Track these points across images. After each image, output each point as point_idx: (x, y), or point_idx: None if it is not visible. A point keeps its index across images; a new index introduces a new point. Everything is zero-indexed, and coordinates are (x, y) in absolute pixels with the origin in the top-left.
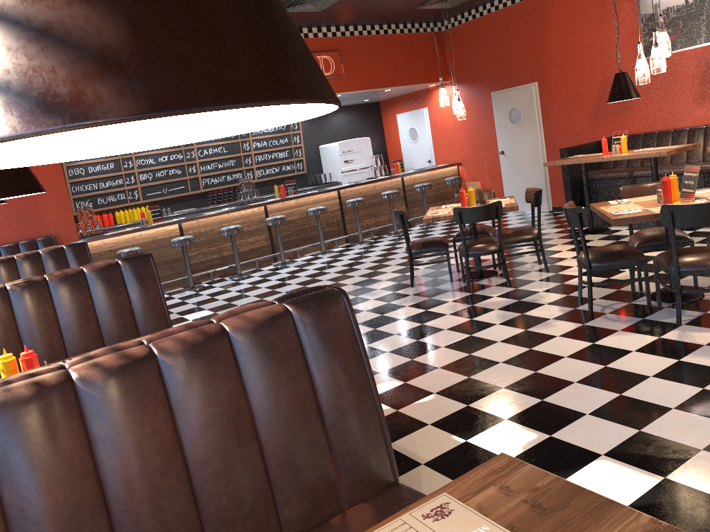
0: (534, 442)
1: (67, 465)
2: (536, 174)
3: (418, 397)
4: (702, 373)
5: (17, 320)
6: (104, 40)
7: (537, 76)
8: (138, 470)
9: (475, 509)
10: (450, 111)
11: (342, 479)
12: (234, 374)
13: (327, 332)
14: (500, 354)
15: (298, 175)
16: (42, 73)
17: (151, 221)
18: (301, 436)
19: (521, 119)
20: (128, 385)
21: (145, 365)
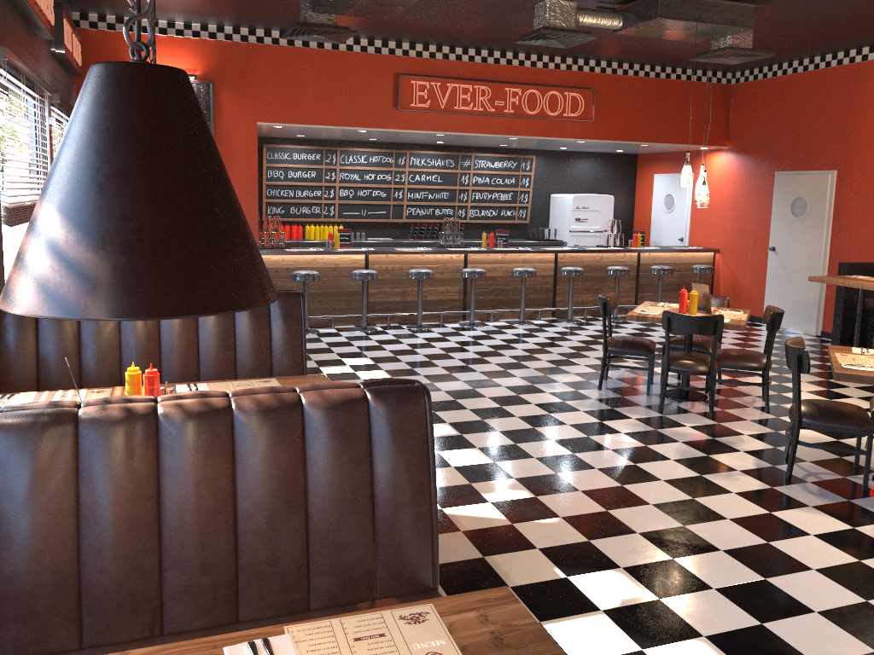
0: (637, 601)
1: (135, 485)
2: (809, 286)
3: (540, 517)
4: None
5: (161, 331)
6: (97, 274)
7: (837, 163)
8: (192, 505)
9: (446, 625)
10: (720, 183)
11: (378, 569)
12: (298, 444)
13: (398, 427)
14: (656, 495)
15: (518, 224)
16: (64, 287)
17: (337, 245)
18: (346, 517)
19: (805, 213)
20: (201, 430)
21: (220, 416)
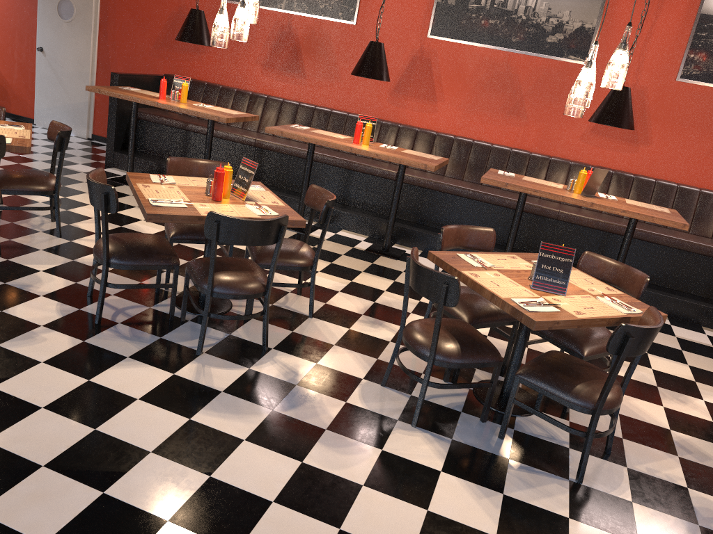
0: None
1: None
2: (80, 90)
3: None
4: (212, 446)
5: None
6: None
7: None
8: None
9: None
10: None
11: None
12: None
13: None
14: None
15: None
16: None
17: None
18: None
19: (73, 16)
20: None
21: None
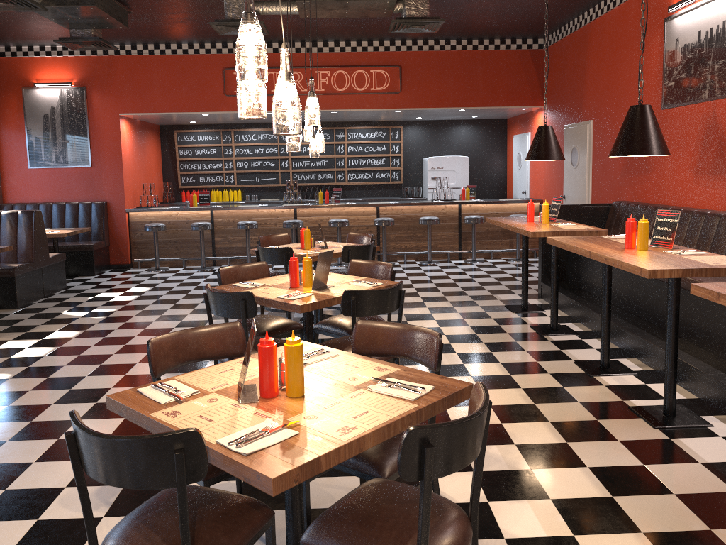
0: None
1: None
2: None
3: None
4: None
5: None
6: None
7: (593, 113)
8: None
9: None
10: None
11: None
12: None
13: None
14: (92, 383)
15: (393, 184)
16: None
17: (195, 204)
18: None
19: (577, 161)
20: None
21: None
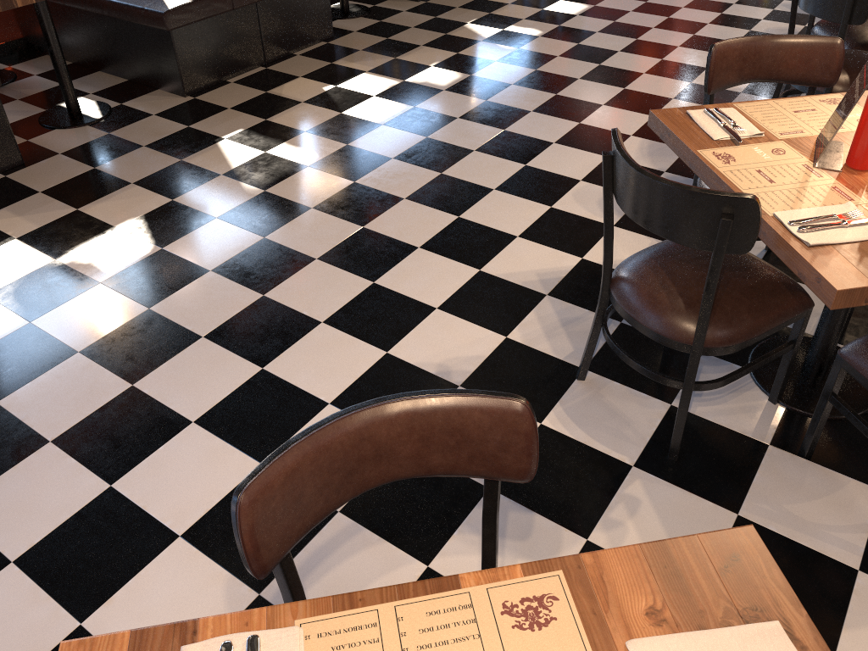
0: (431, 86)
1: None
2: None
3: (507, 44)
4: (593, 144)
5: None
6: None
7: None
8: None
9: None
10: None
11: None
12: None
13: None
14: (622, 63)
15: None
16: None
17: None
18: None
19: None
20: None
21: None
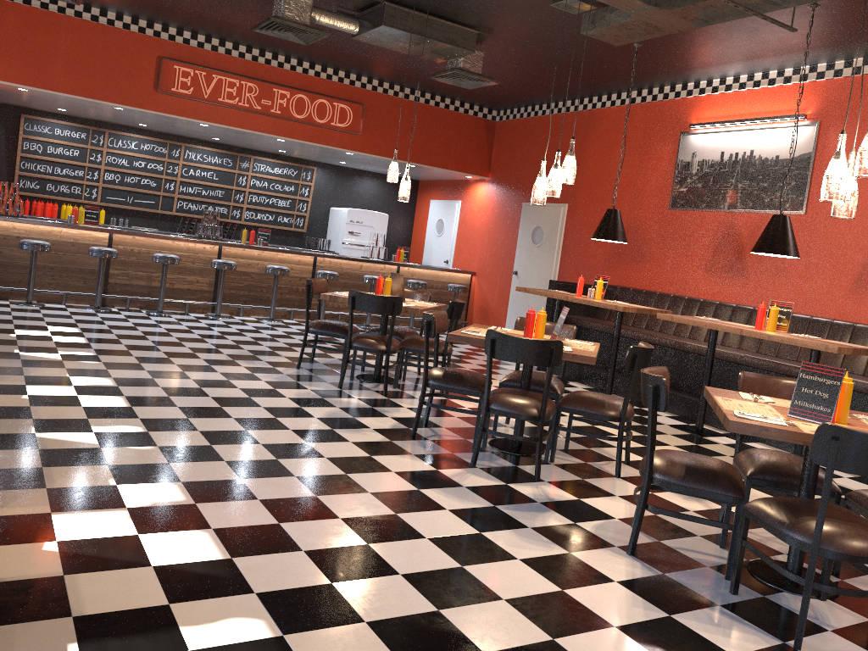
0: (171, 503)
1: None
2: (540, 307)
3: (137, 445)
4: (417, 504)
5: None
6: None
7: (569, 198)
8: None
9: None
10: (481, 211)
11: None
12: None
13: None
14: (273, 438)
15: (295, 232)
16: None
17: (81, 221)
18: None
19: (542, 240)
20: None
21: None
